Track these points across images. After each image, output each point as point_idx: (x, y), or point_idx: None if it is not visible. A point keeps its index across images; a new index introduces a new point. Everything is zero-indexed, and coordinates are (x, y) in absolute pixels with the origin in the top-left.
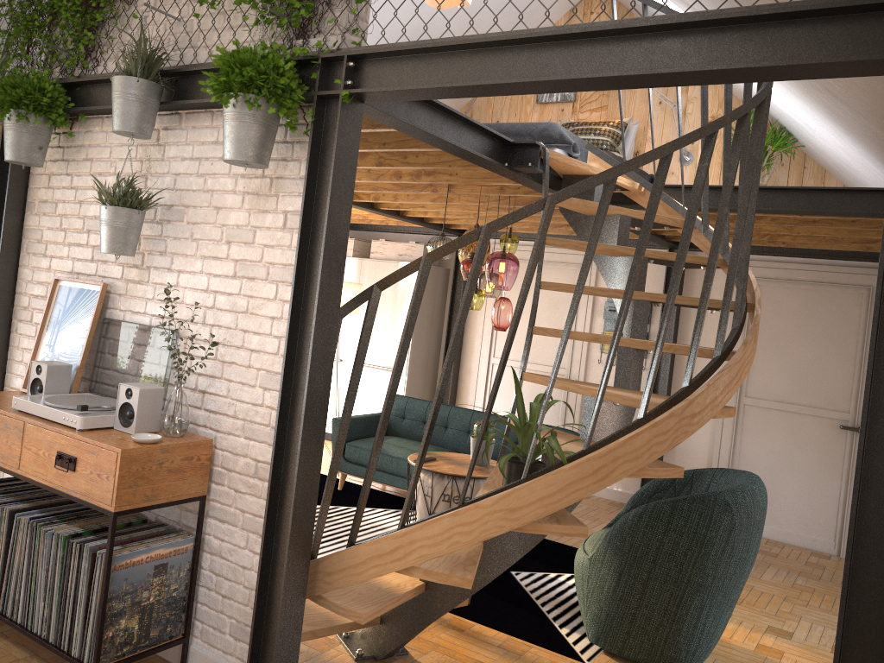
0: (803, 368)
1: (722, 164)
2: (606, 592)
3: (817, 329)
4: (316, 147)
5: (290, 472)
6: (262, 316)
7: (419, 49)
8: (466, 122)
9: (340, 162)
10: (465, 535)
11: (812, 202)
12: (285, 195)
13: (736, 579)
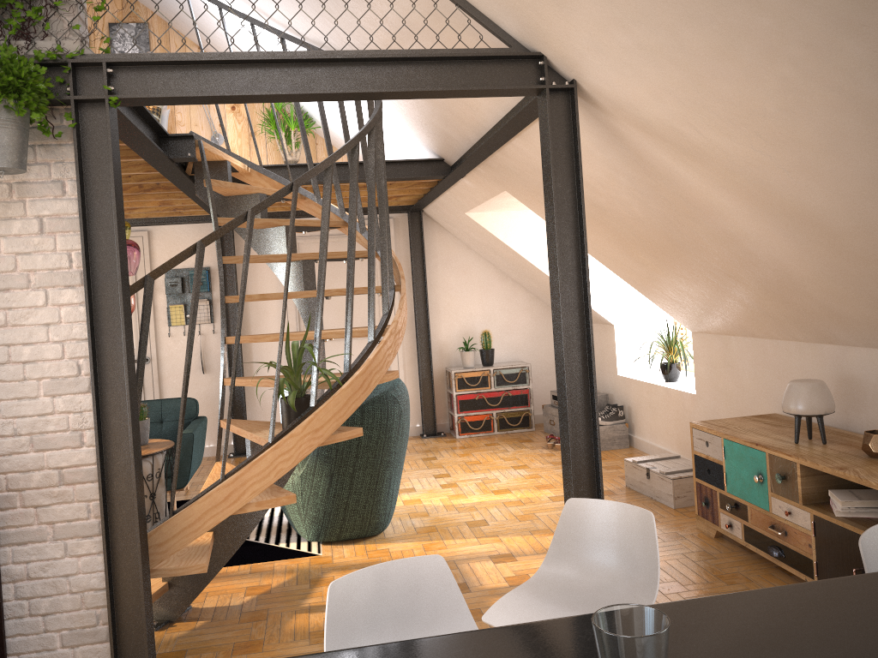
0: (343, 303)
1: (326, 147)
2: (321, 495)
3: None
4: (79, 150)
5: (115, 463)
6: (32, 325)
7: (190, 61)
8: (146, 118)
9: (115, 164)
10: (287, 461)
11: None
12: (35, 200)
13: (405, 451)
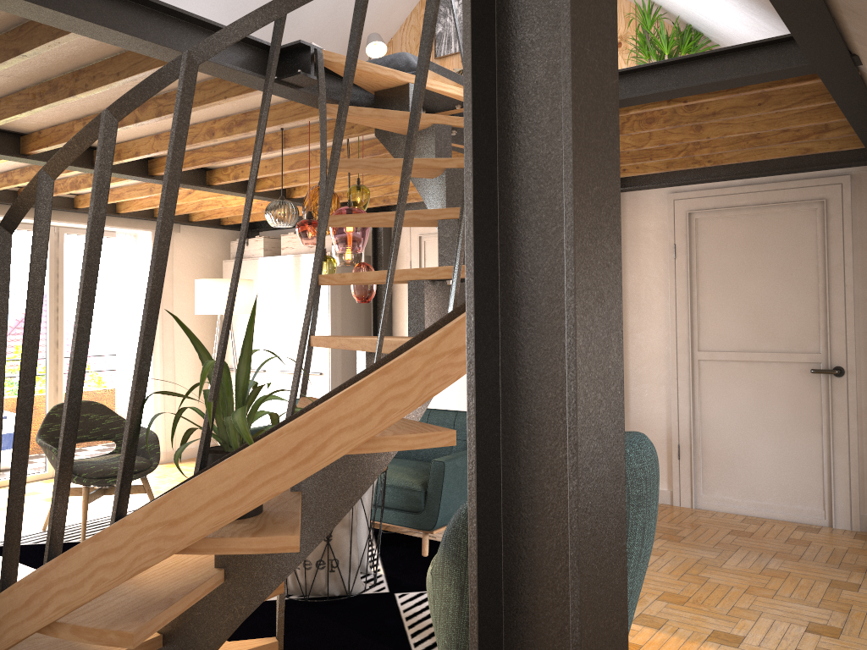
0: (759, 307)
1: None
2: (452, 616)
3: (770, 259)
4: None
5: None
6: None
7: None
8: (185, 18)
9: None
10: (112, 569)
11: (688, 77)
12: None
13: None
